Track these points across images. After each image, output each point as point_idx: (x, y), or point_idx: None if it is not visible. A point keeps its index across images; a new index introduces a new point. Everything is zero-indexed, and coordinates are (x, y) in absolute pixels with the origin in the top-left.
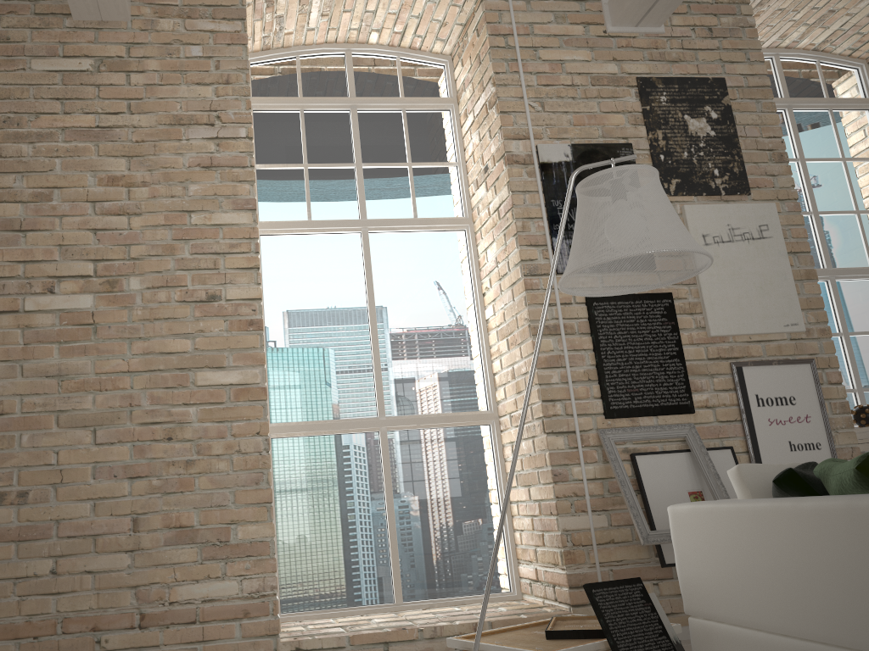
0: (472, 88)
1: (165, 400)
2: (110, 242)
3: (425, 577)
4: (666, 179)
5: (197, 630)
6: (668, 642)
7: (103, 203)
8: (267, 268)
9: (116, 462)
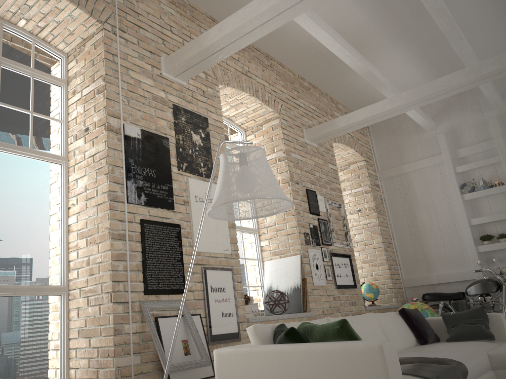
0: (83, 78)
1: None
2: None
3: None
4: (182, 162)
5: None
6: None
7: None
8: None
9: None
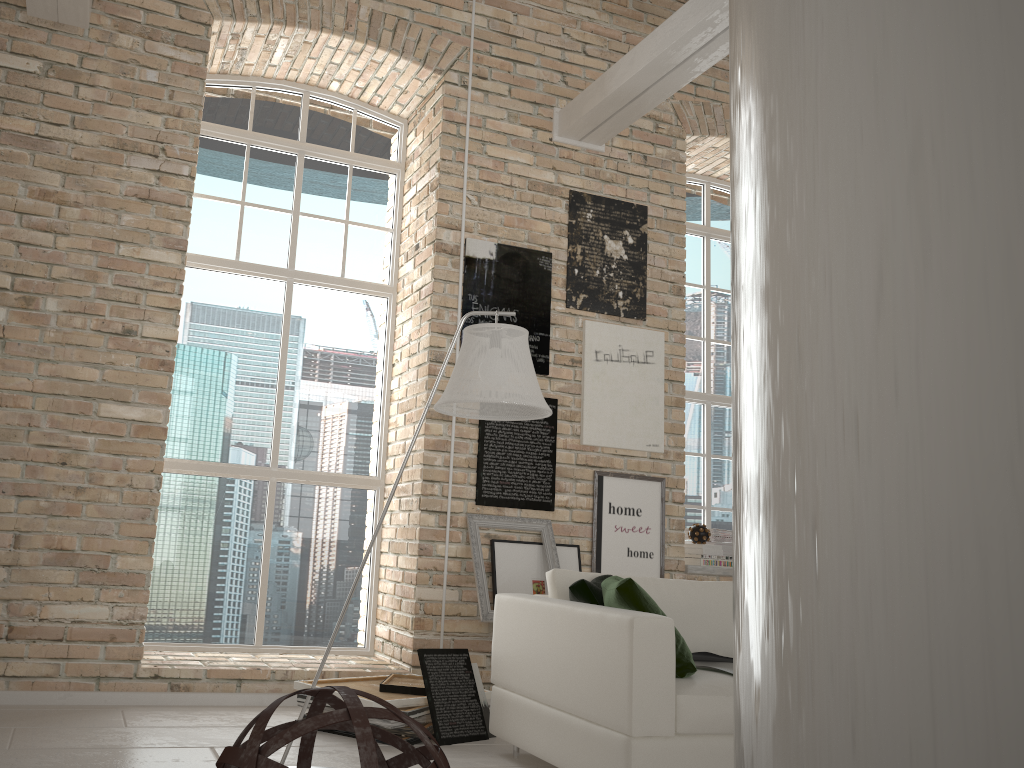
0: (419, 163)
1: (64, 425)
2: (33, 258)
3: (288, 624)
4: (575, 292)
5: (63, 647)
6: (477, 704)
7: (31, 216)
8: (186, 301)
9: (6, 478)
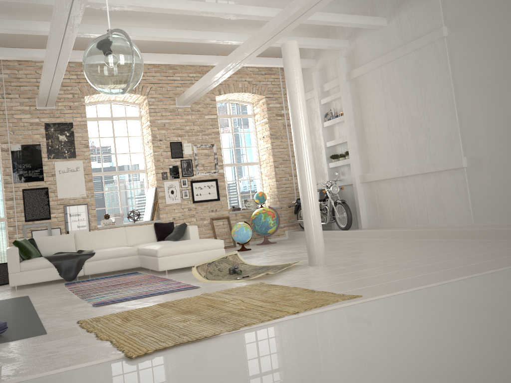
0: None
1: None
2: None
3: None
4: (50, 154)
5: None
6: None
7: None
8: None
9: None
